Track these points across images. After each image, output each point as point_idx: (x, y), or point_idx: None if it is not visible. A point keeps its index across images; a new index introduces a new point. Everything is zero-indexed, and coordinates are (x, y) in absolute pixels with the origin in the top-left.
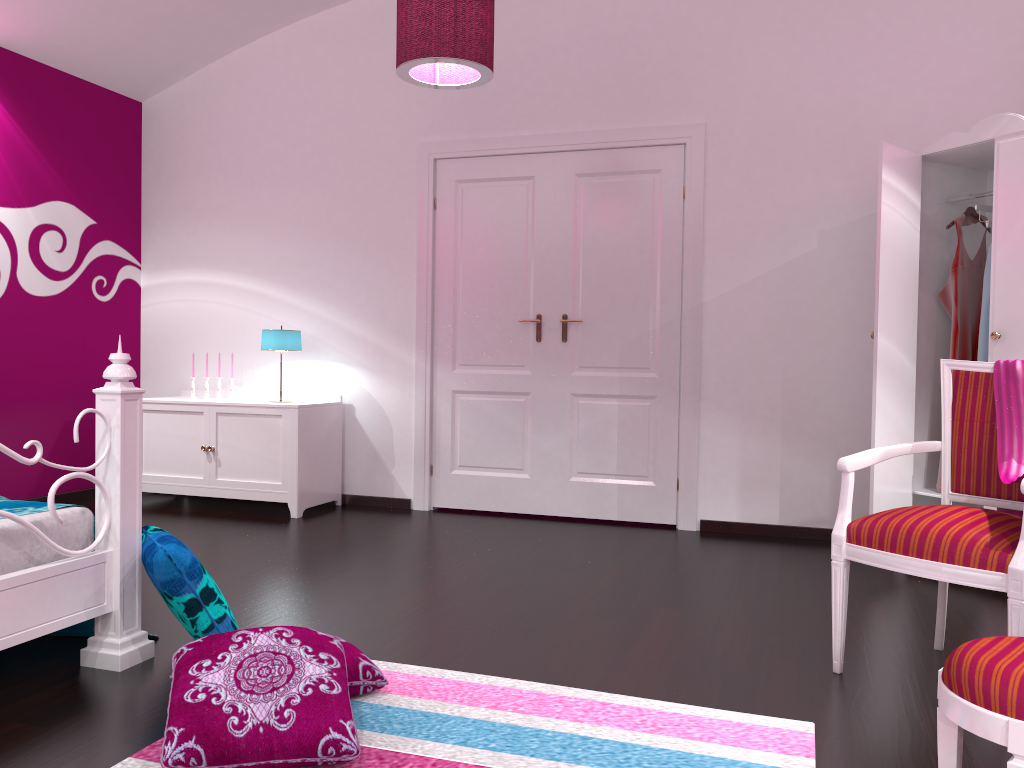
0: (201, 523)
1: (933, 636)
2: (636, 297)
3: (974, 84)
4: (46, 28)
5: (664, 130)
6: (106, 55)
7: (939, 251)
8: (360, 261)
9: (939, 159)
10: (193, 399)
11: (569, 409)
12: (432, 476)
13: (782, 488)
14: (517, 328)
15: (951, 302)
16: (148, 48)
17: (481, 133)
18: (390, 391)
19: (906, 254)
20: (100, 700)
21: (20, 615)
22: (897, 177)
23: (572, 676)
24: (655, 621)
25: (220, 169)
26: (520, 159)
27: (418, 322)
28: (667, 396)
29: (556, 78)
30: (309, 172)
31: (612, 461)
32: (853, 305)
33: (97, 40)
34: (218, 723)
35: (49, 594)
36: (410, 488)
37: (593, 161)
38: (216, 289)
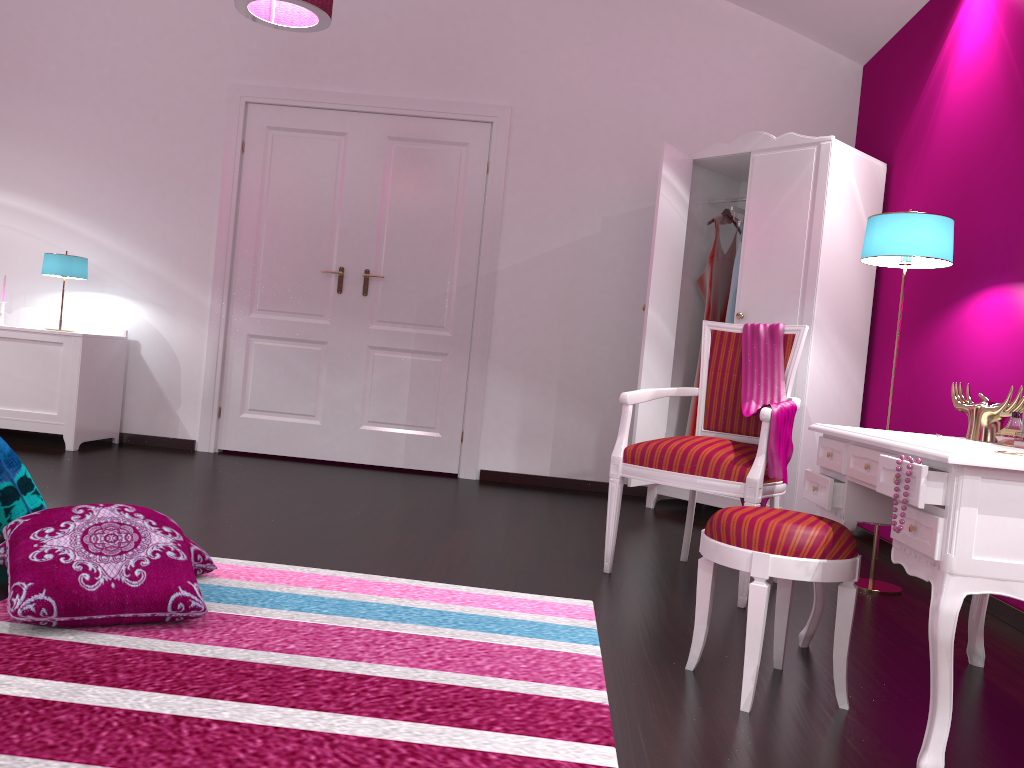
0: None
1: (679, 553)
2: (436, 260)
3: (736, 107)
4: None
5: (474, 107)
6: None
7: (700, 244)
8: (158, 195)
9: (706, 165)
10: None
11: (365, 360)
12: (220, 418)
13: (554, 443)
14: (319, 278)
15: (706, 288)
16: None
17: (297, 83)
18: (181, 330)
19: (675, 242)
20: None
21: None
22: (673, 174)
23: (385, 570)
24: (451, 537)
25: (2, 79)
26: (334, 115)
27: (217, 263)
28: (458, 354)
29: (376, 42)
30: (107, 96)
31: (402, 412)
32: (626, 285)
33: None
34: (69, 579)
35: None
36: (195, 429)
37: (405, 127)
38: None
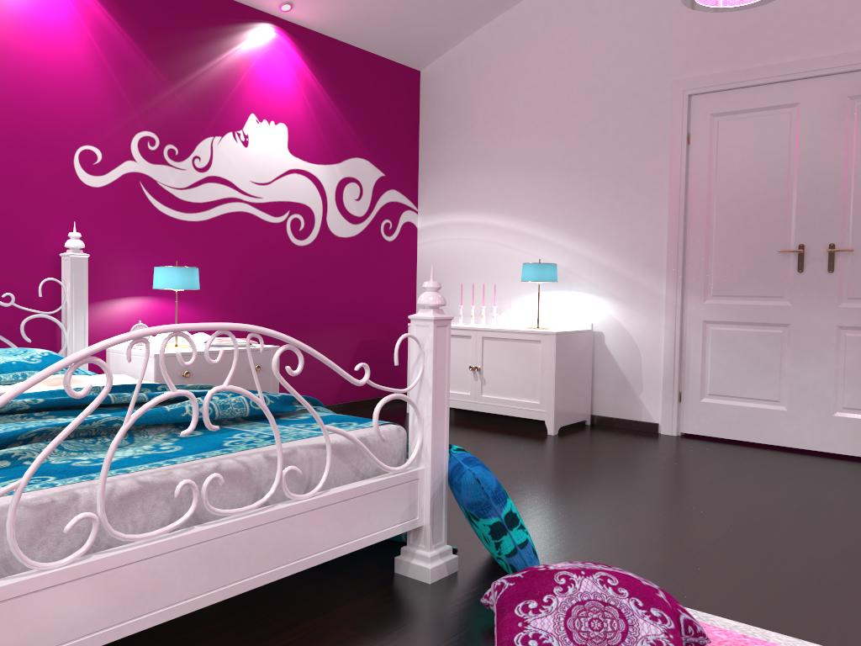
0: (470, 434)
1: None
2: None
3: None
4: (351, 12)
5: None
6: (395, 31)
7: None
8: (611, 198)
9: None
10: (461, 324)
11: (834, 342)
12: (680, 403)
13: None
14: (775, 259)
15: None
16: (428, 21)
17: (739, 65)
18: (639, 320)
19: None
20: (417, 614)
21: (350, 526)
22: None
23: None
24: None
25: (484, 122)
26: (783, 87)
27: (669, 254)
28: None
29: None
30: (564, 118)
31: None
32: None
33: (389, 18)
34: None
35: (373, 507)
36: (657, 413)
37: None
38: (479, 228)
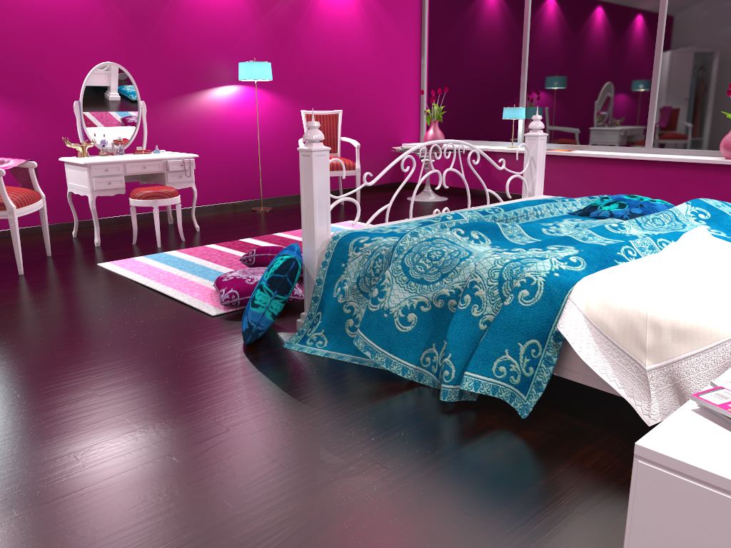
0: None
1: None
2: None
3: None
4: None
5: None
6: None
7: None
8: None
9: None
10: None
11: None
12: None
13: None
14: None
15: None
16: None
17: None
18: None
19: None
20: None
21: None
22: None
23: (122, 288)
24: None
25: None
26: None
27: None
28: None
29: None
30: None
31: None
32: None
33: None
34: None
35: None
36: None
37: None
38: None
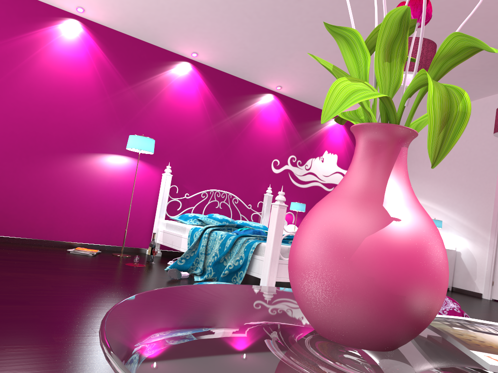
0: None
1: None
2: None
3: None
4: None
5: None
6: None
7: None
8: (469, 197)
9: None
10: None
11: None
12: (492, 286)
13: None
14: None
15: None
16: None
17: None
18: (477, 249)
19: None
20: None
21: None
22: None
23: None
24: None
25: (416, 159)
26: None
27: (492, 223)
28: None
29: None
30: (451, 162)
31: None
32: None
33: None
34: None
35: None
36: (482, 289)
37: None
38: None
